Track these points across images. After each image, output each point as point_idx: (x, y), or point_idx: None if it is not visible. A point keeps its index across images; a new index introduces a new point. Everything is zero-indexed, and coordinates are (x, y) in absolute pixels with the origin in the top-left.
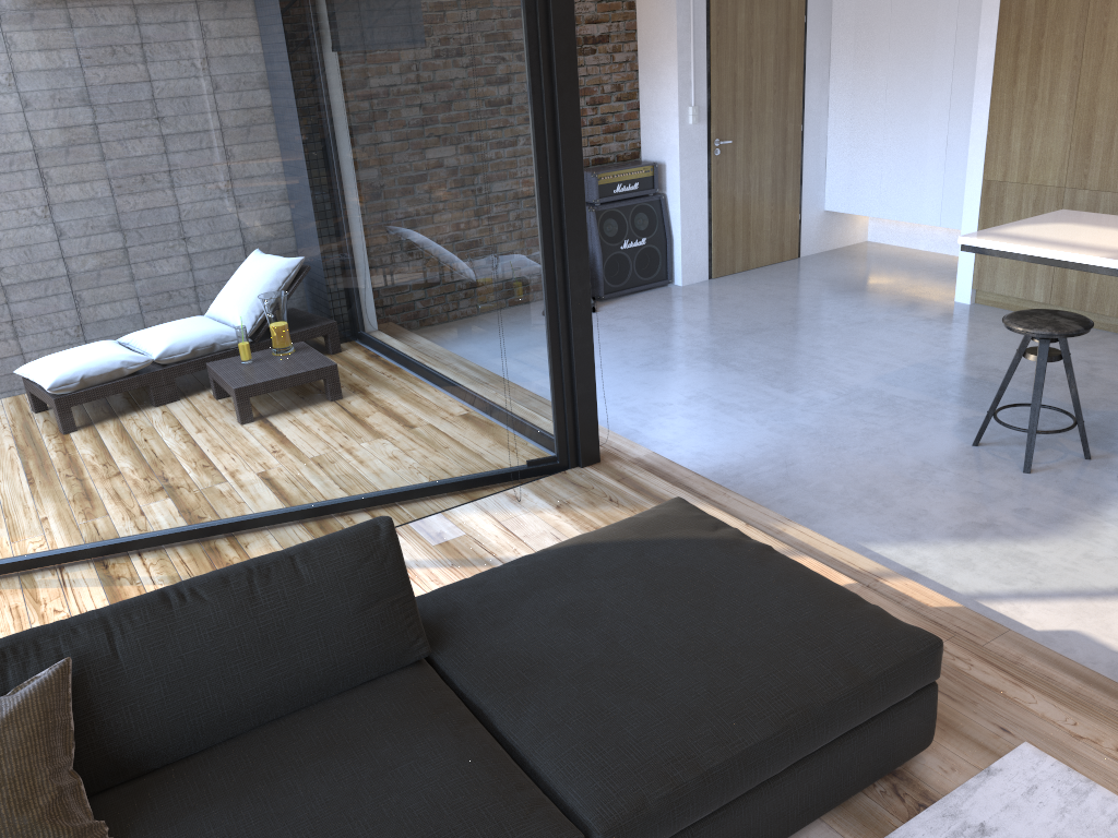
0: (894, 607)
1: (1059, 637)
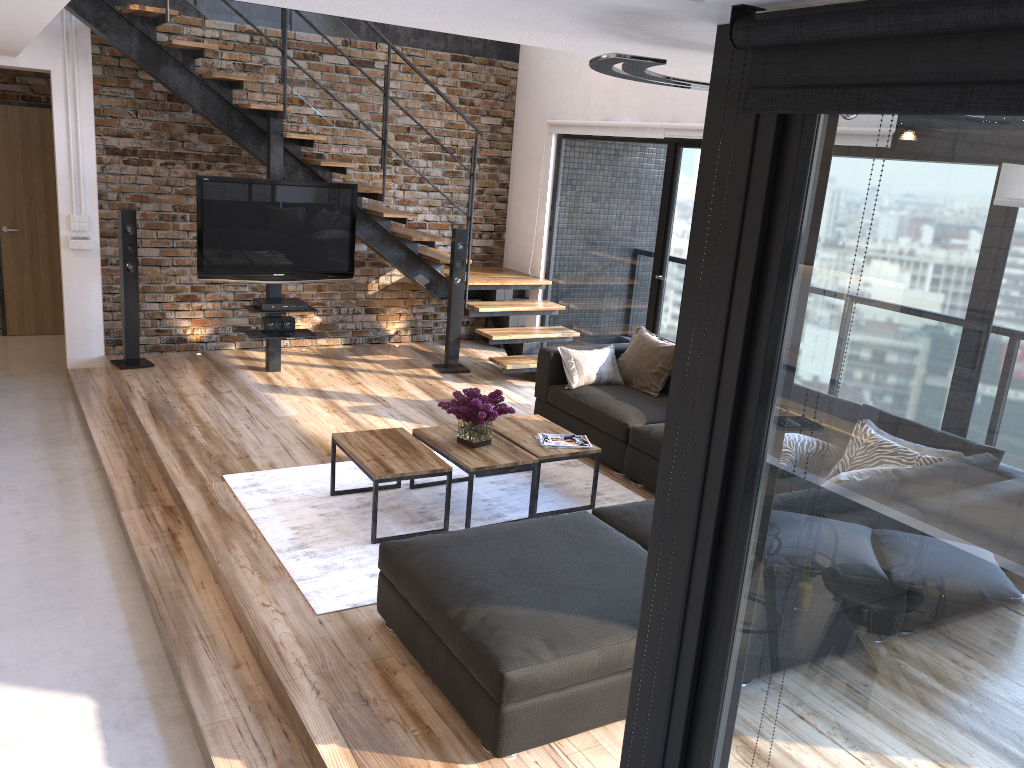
0: (306, 712)
1: (132, 761)
